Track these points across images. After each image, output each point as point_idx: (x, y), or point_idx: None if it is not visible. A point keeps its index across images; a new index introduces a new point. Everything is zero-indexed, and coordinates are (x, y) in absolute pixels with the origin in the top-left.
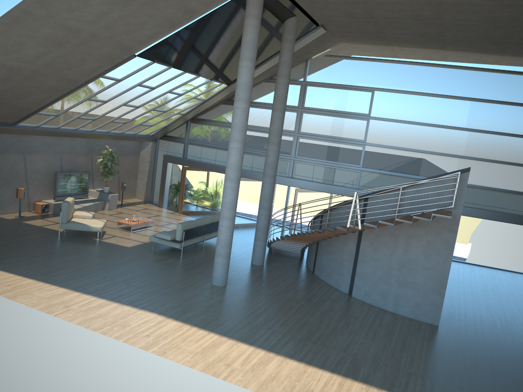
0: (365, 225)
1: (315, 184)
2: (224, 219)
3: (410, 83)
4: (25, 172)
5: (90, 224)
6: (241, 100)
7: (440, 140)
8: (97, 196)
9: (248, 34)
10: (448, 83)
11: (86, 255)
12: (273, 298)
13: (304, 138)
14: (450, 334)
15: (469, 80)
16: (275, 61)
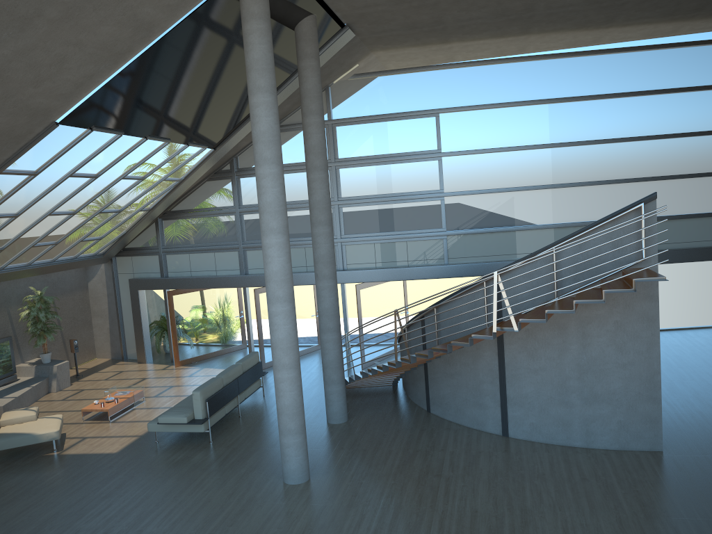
0: (522, 323)
1: (384, 270)
2: (284, 369)
3: (488, 93)
4: None
5: (36, 430)
6: (269, 162)
7: (549, 166)
8: (33, 373)
9: (256, 48)
10: (541, 83)
11: (44, 493)
12: (397, 481)
13: (349, 206)
14: (688, 460)
15: (569, 73)
16: (283, 96)
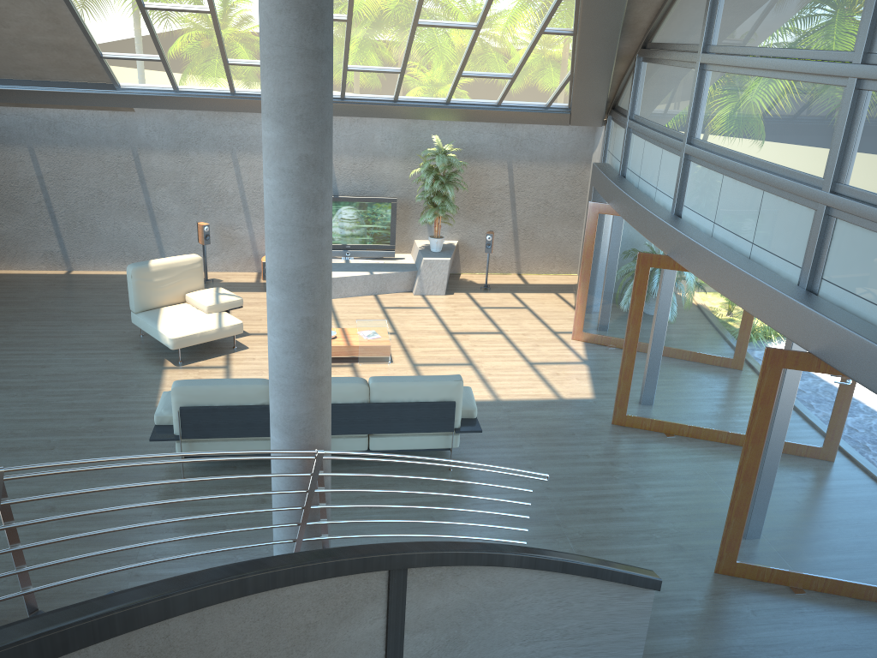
0: None
1: (867, 348)
2: None
3: None
4: (241, 191)
5: (165, 325)
6: None
7: None
8: (415, 259)
9: None
10: None
11: (22, 401)
12: None
13: None
14: None
15: None
16: None
